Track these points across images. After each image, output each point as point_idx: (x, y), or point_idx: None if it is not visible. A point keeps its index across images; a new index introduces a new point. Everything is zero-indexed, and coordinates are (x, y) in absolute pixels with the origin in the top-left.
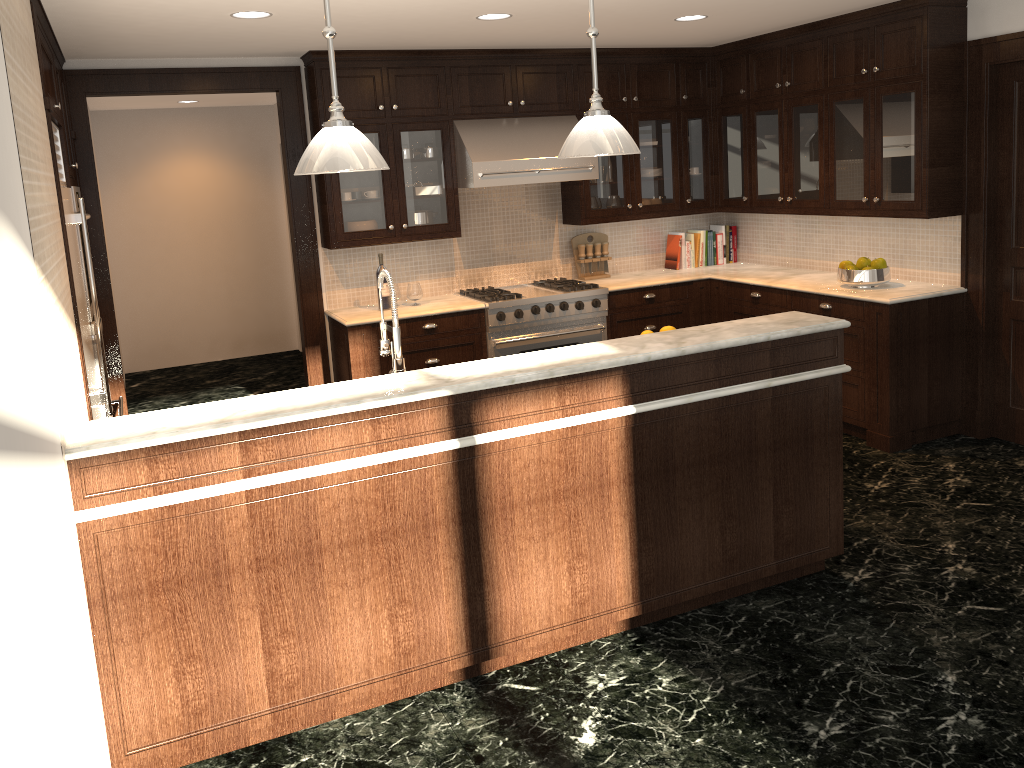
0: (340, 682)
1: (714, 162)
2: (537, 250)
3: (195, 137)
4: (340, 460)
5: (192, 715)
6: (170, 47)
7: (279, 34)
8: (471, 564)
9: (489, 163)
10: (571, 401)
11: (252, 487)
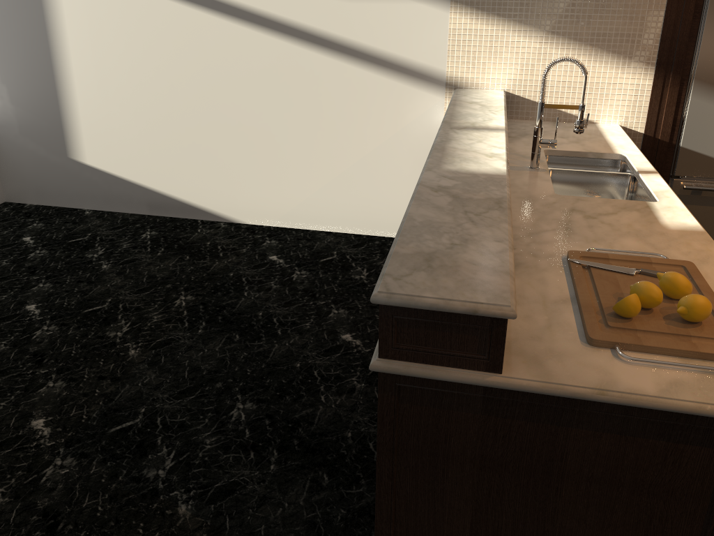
0: None
1: None
2: None
3: None
4: None
5: None
6: None
7: None
8: None
9: None
10: None
11: None
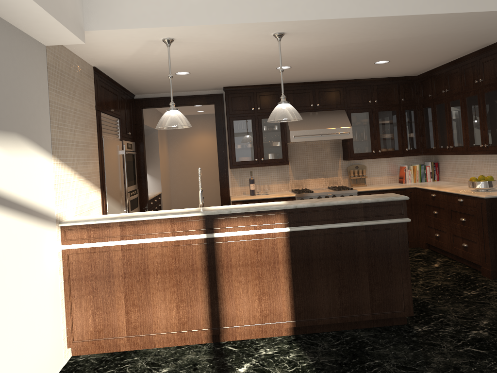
0: (155, 330)
1: (421, 130)
2: (330, 172)
3: (205, 126)
4: (157, 237)
5: (97, 332)
6: (167, 88)
7: (202, 80)
8: (212, 289)
9: (297, 131)
10: (259, 223)
11: (122, 244)
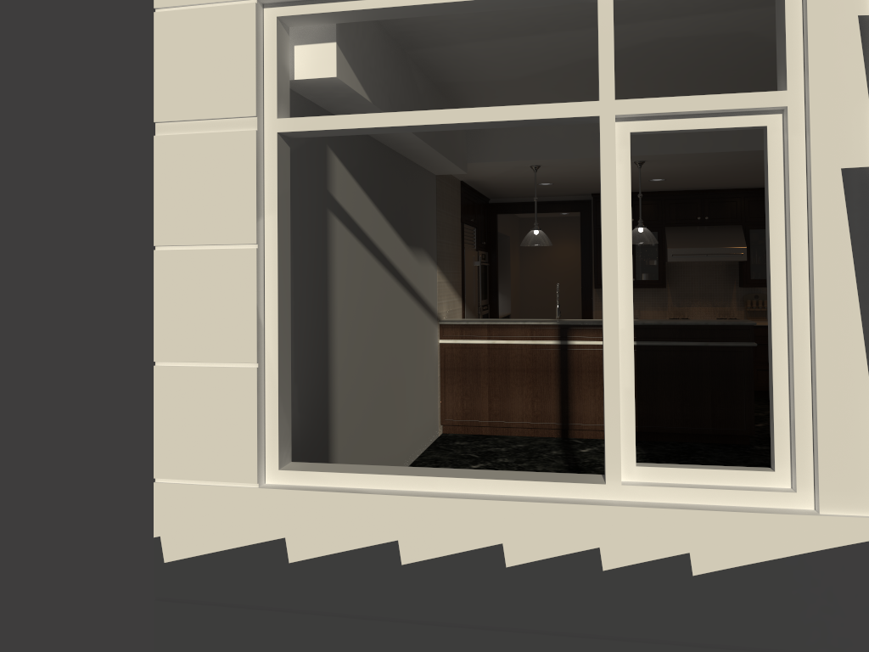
0: (512, 419)
1: None
2: (720, 300)
3: (570, 232)
4: (518, 340)
5: (464, 414)
6: (527, 194)
7: (567, 188)
8: (563, 389)
9: (677, 249)
10: None
11: (489, 343)
